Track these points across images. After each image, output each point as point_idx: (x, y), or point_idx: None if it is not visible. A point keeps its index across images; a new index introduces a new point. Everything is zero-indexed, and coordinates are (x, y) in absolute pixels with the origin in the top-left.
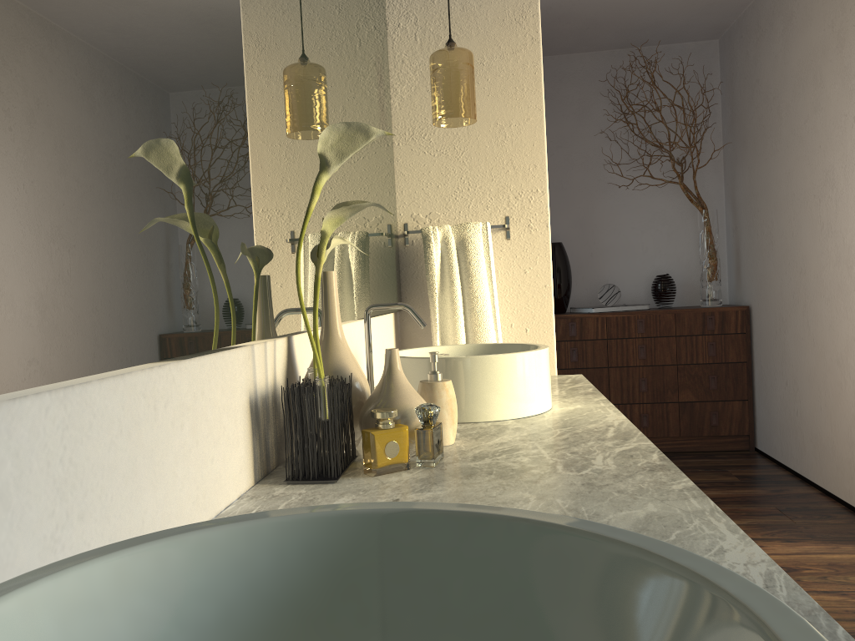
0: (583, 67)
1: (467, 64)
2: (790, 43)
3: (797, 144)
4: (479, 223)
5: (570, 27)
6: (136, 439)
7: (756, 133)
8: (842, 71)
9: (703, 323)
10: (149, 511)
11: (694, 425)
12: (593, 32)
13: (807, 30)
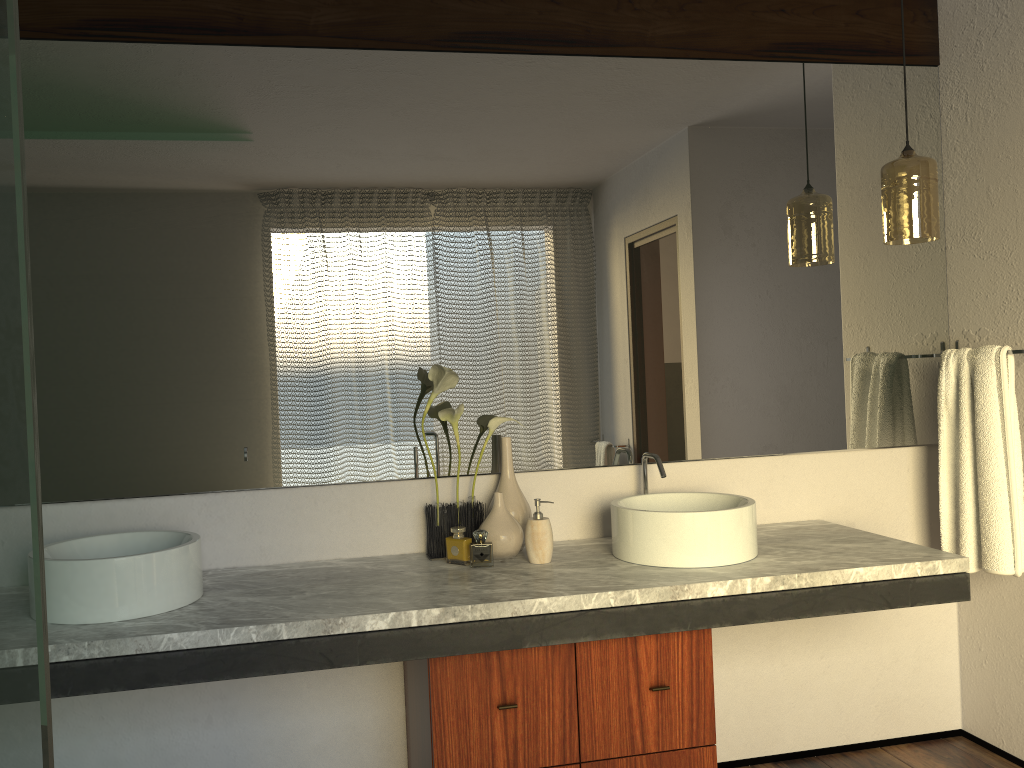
0: None
1: (906, 177)
2: None
3: None
4: (993, 347)
5: None
6: (299, 512)
7: None
8: None
9: None
10: (307, 540)
11: None
12: None
13: None
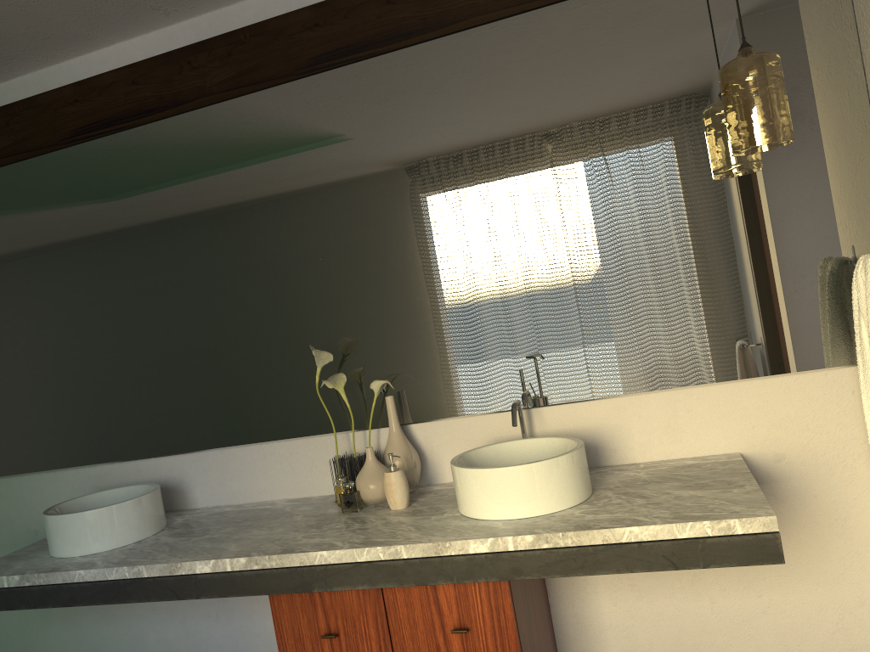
0: None
1: (732, 82)
2: None
3: None
4: None
5: None
6: (254, 464)
7: None
8: None
9: None
10: (262, 485)
11: None
12: None
13: None
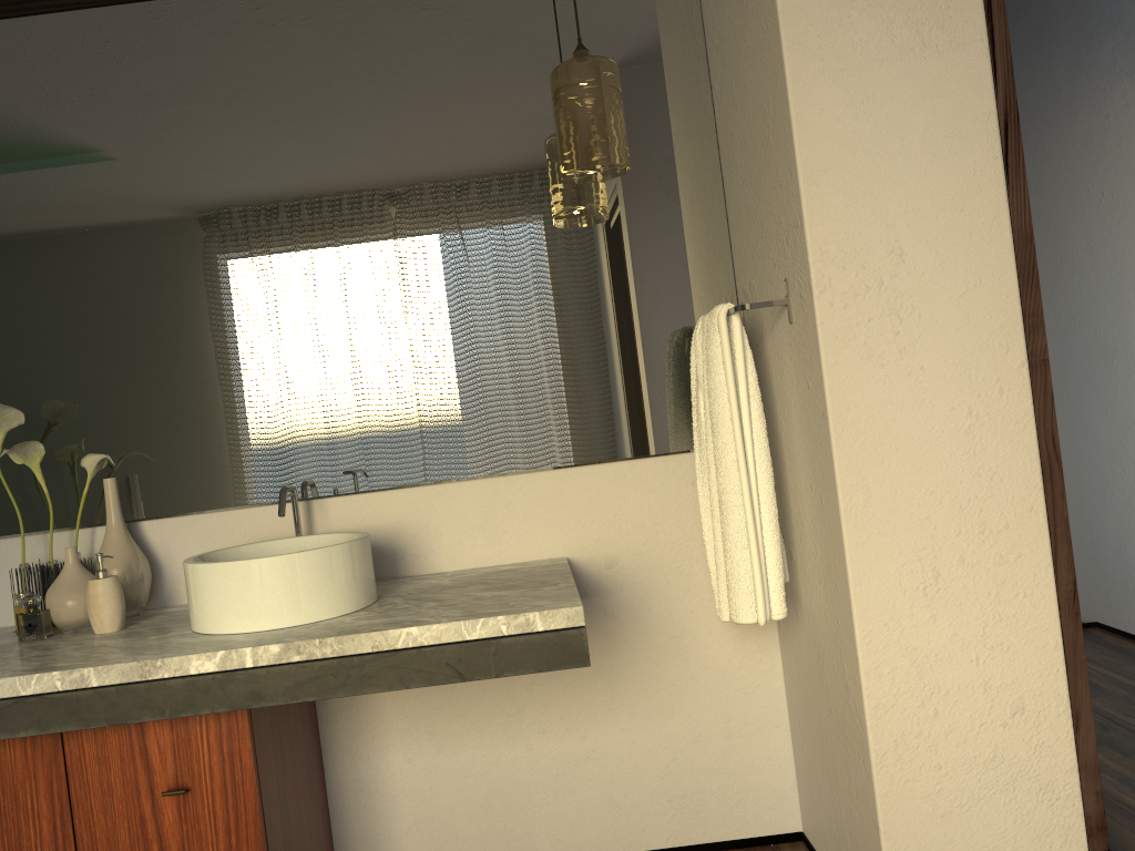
0: None
1: (563, 88)
2: None
3: None
4: (717, 307)
5: None
6: None
7: None
8: None
9: None
10: None
11: None
12: None
13: None
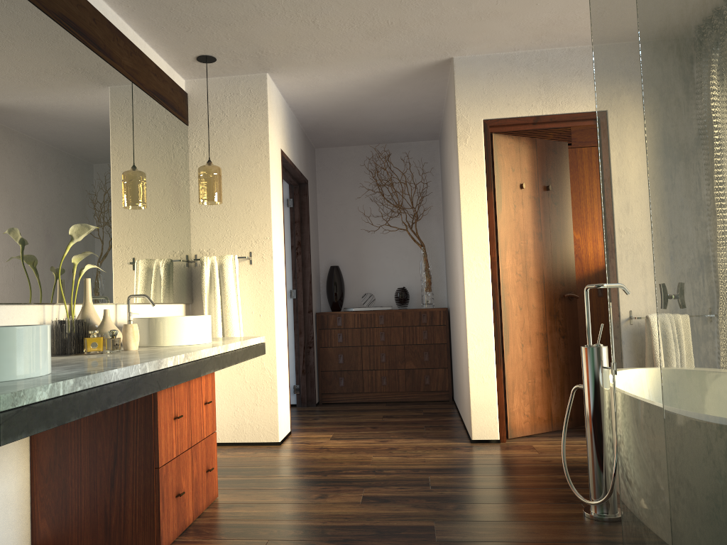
0: (356, 154)
1: (215, 174)
2: (447, 151)
3: (450, 210)
4: (231, 255)
5: (337, 133)
6: None
7: (445, 200)
8: (452, 173)
9: (420, 318)
10: None
11: (414, 384)
12: (354, 136)
13: (448, 146)
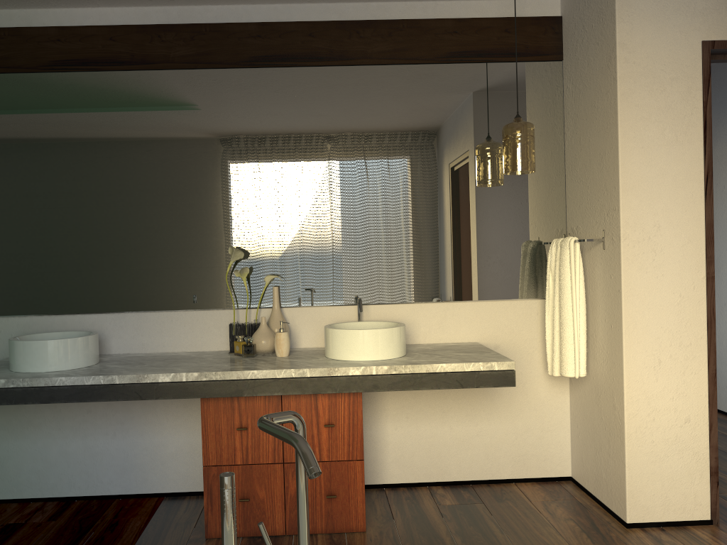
0: None
1: (511, 134)
2: None
3: None
4: (568, 238)
5: None
6: (163, 325)
7: None
8: None
9: None
10: (167, 341)
11: None
12: None
13: None
